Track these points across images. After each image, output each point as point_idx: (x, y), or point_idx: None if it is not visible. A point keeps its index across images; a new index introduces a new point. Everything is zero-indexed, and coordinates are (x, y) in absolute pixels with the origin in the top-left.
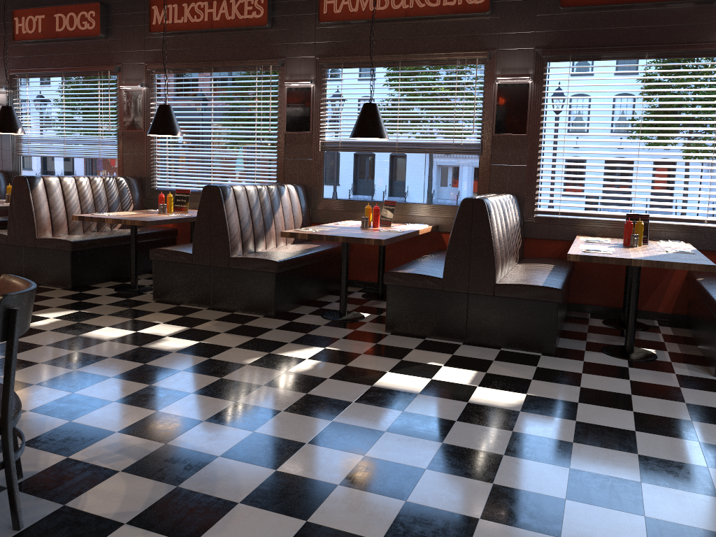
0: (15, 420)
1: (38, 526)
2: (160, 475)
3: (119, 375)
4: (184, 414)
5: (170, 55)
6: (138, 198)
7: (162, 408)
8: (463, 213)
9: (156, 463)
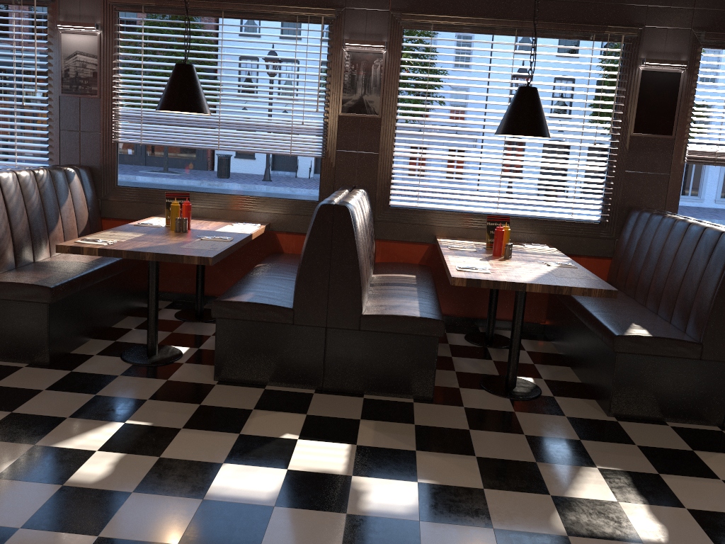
0: None
1: None
2: None
3: None
4: None
5: (439, 2)
6: (373, 220)
7: None
8: None
9: None
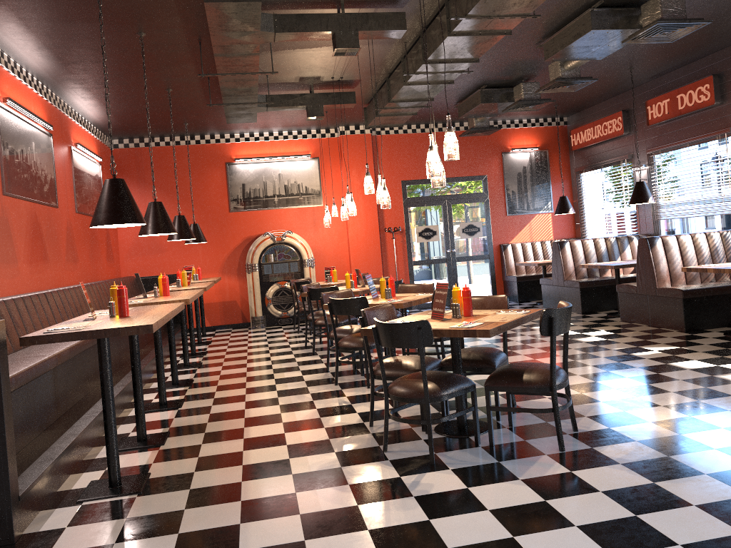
0: (559, 386)
1: (572, 452)
2: (661, 448)
3: (678, 391)
4: (709, 421)
5: None
6: None
7: (695, 415)
8: None
9: (663, 442)
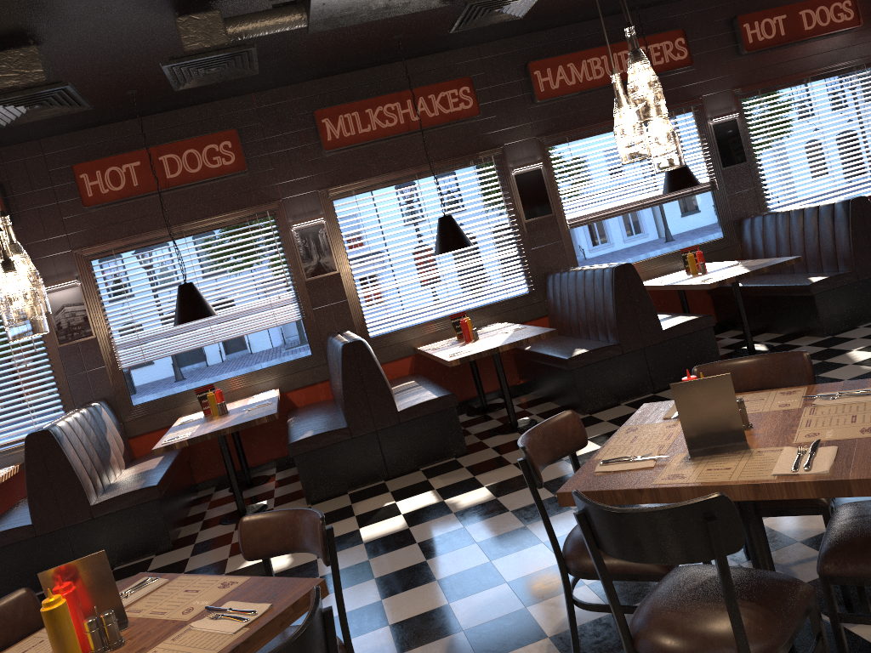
0: None
1: None
2: None
3: None
4: None
5: (353, 173)
6: None
7: None
8: (855, 211)
9: None
